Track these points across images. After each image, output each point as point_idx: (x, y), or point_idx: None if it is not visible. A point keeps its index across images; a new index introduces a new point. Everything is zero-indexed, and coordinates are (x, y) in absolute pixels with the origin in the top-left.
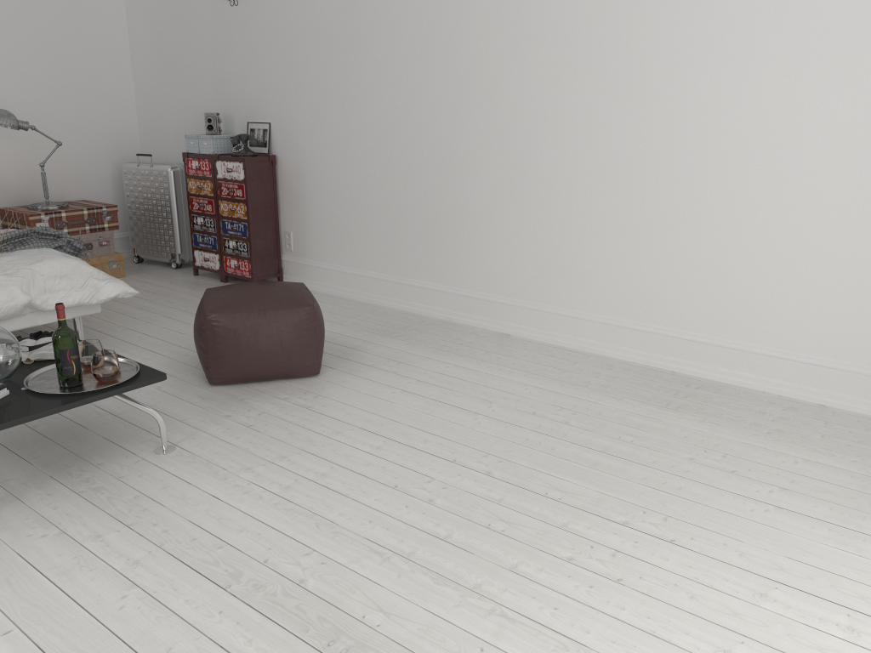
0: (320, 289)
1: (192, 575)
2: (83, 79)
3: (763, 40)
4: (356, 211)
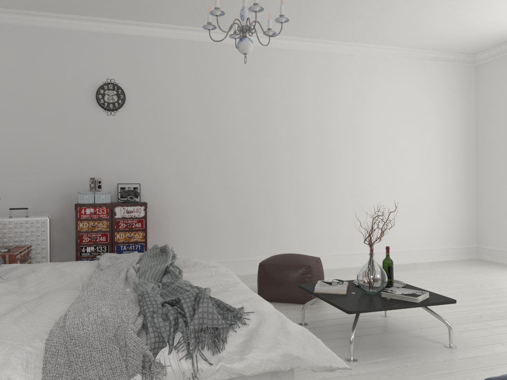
0: None
1: (499, 320)
2: None
3: (384, 153)
4: (210, 227)
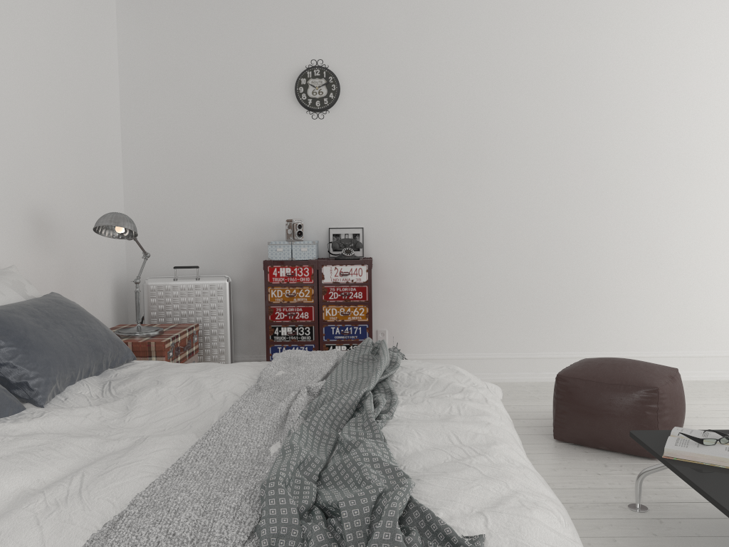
0: None
1: None
2: (97, 184)
3: None
4: (477, 300)
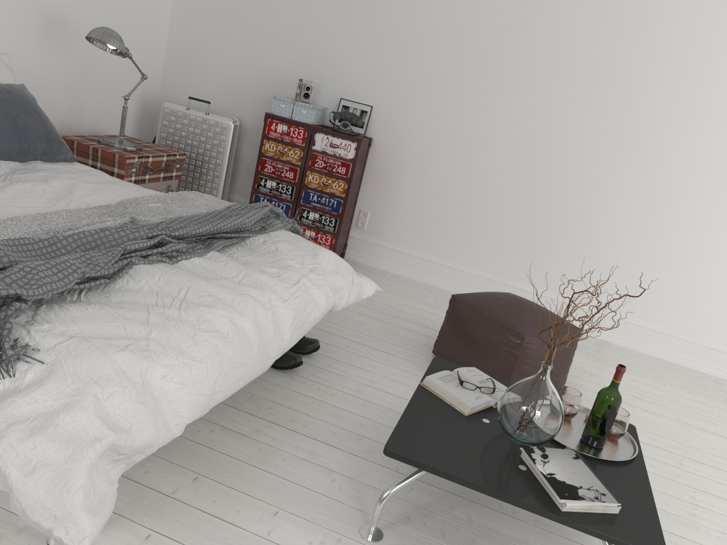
0: (393, 271)
1: None
2: (136, 0)
3: None
4: (462, 210)
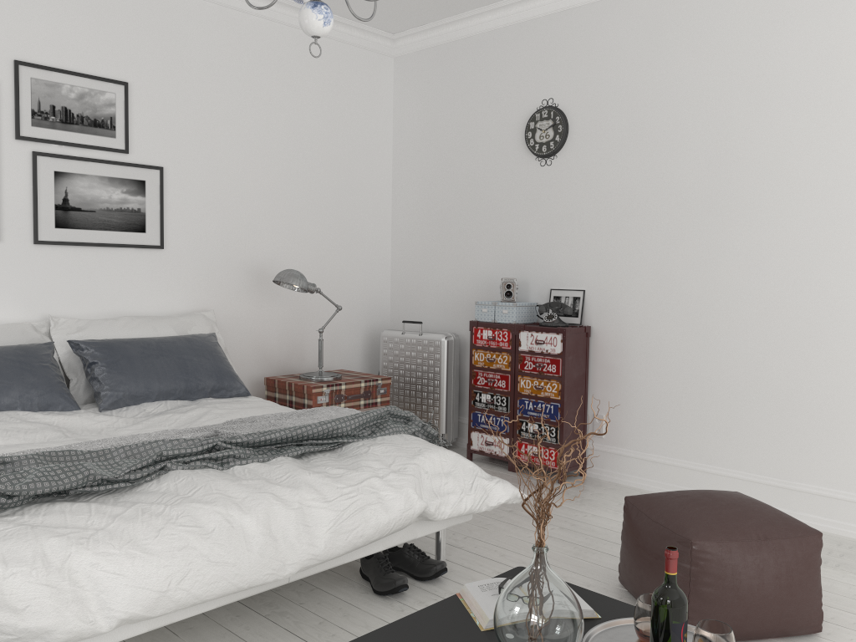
0: (645, 486)
1: None
2: (349, 241)
3: None
4: (713, 395)
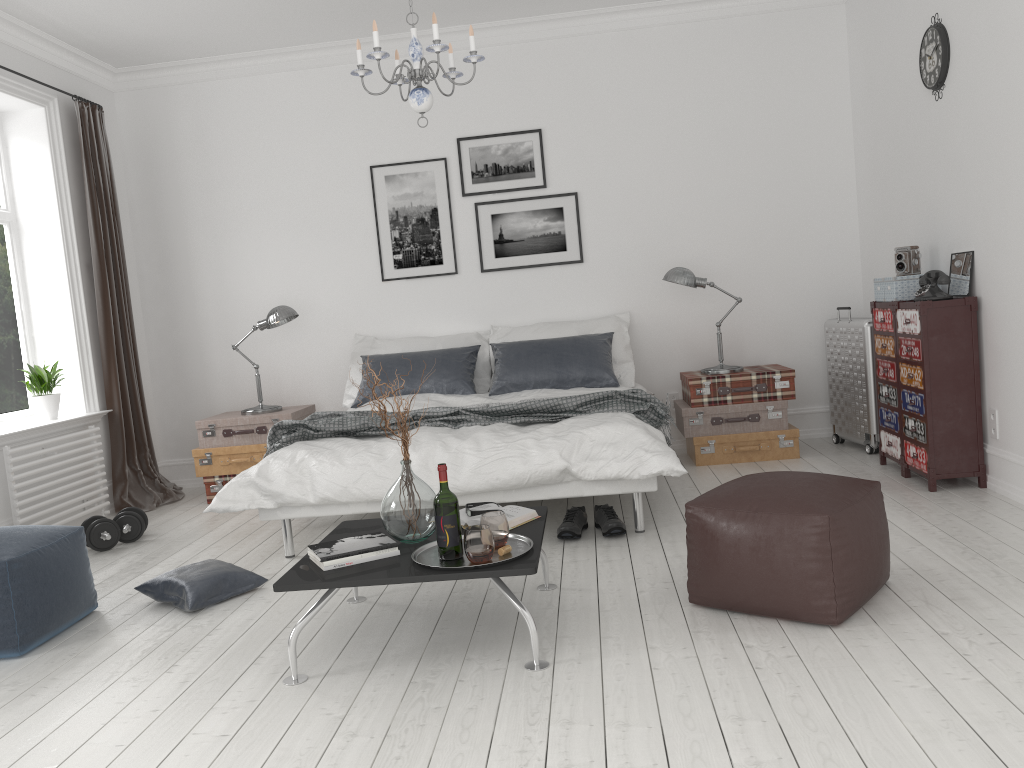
0: None
1: None
2: (794, 225)
3: None
4: None
